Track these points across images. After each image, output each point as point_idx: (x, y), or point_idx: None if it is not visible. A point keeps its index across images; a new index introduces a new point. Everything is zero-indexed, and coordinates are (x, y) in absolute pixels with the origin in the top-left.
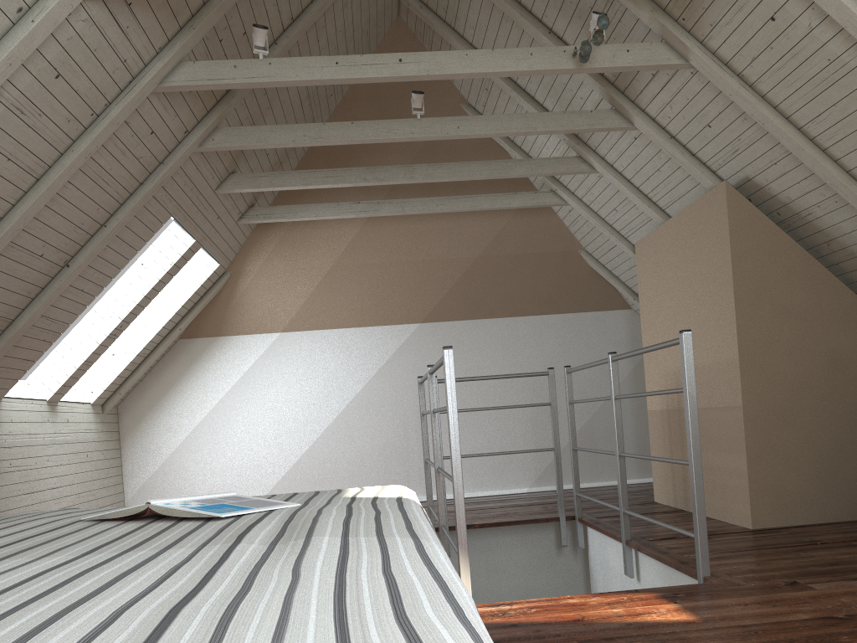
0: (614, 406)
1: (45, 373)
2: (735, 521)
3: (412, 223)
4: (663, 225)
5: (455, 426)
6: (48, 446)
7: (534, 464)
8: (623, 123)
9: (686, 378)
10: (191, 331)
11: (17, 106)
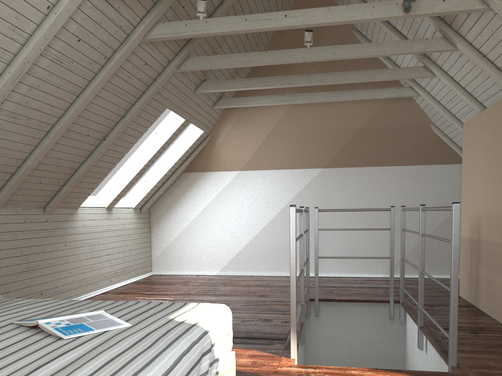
0: (420, 240)
1: (105, 193)
2: None
3: (318, 106)
4: (480, 114)
5: (293, 255)
6: (106, 232)
7: (388, 260)
8: (449, 46)
9: (453, 235)
10: (189, 168)
11: (57, 59)
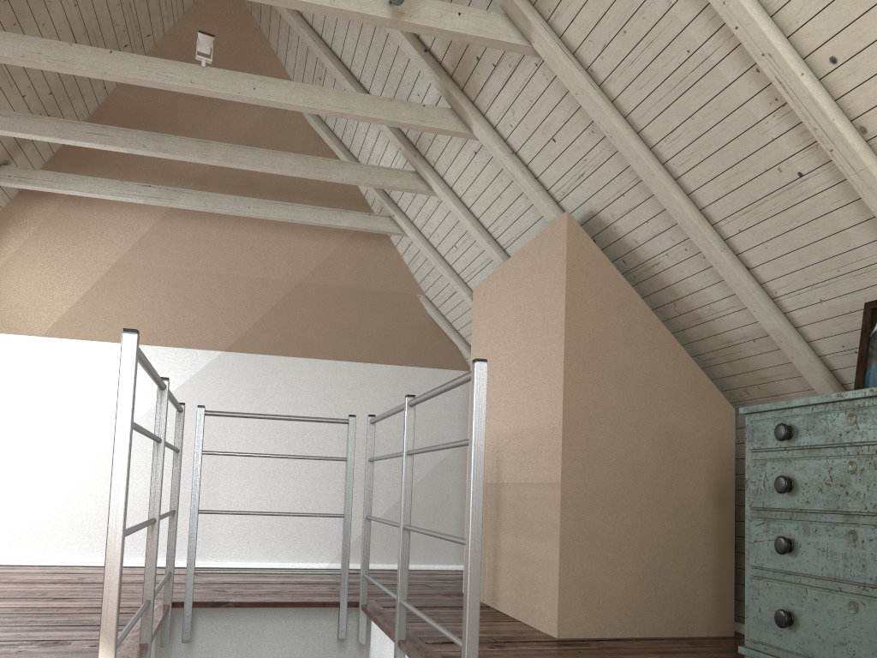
0: (405, 464)
1: None
2: (540, 626)
3: (222, 227)
4: (502, 266)
5: (124, 449)
6: None
7: (339, 535)
8: (460, 127)
9: (474, 424)
10: None
11: None
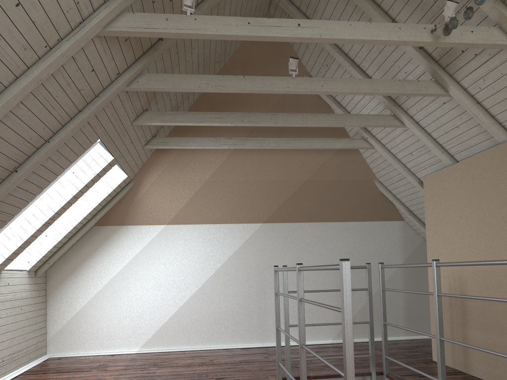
0: (437, 301)
1: None
2: None
3: (263, 155)
4: (452, 166)
5: (350, 329)
6: None
7: None
8: (440, 91)
9: None
10: (103, 221)
11: None
